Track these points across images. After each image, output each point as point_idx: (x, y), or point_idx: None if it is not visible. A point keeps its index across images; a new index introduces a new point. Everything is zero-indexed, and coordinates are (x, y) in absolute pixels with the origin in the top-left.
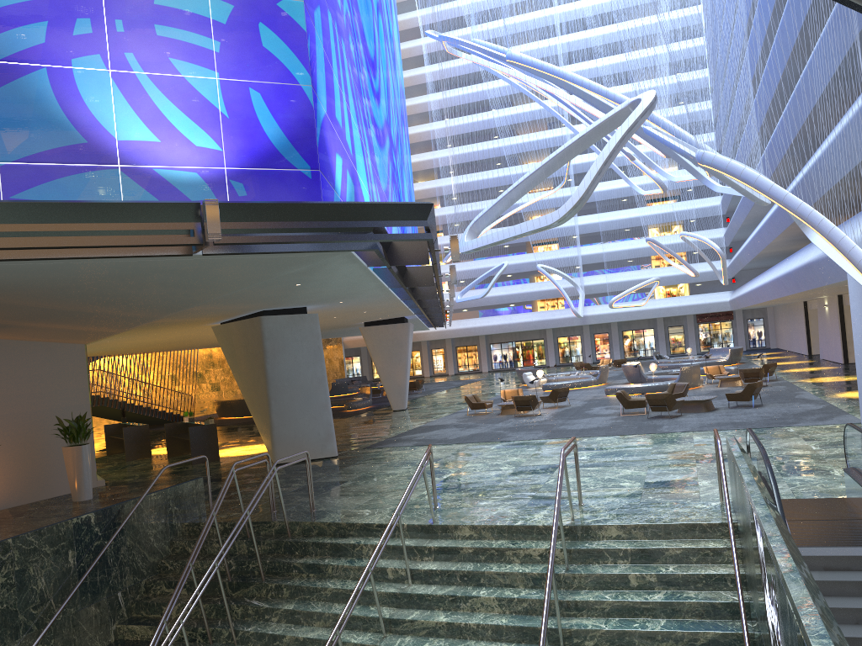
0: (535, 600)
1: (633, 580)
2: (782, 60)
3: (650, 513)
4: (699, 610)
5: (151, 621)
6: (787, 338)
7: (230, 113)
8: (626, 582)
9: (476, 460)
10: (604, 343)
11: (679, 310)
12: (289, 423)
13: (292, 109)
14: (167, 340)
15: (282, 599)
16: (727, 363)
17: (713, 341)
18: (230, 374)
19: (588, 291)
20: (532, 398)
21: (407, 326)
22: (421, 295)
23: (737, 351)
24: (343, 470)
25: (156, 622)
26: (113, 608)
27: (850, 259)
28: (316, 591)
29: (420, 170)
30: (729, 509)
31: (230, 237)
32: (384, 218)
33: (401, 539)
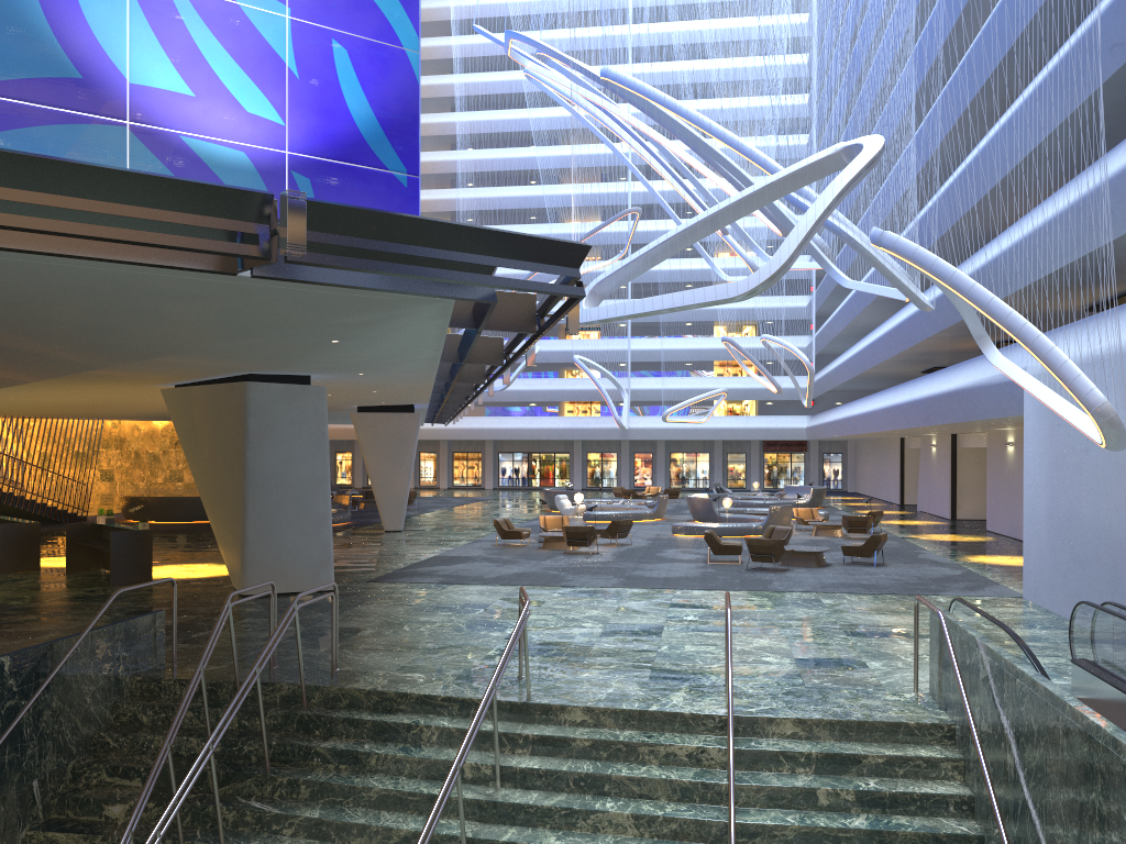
0: (690, 820)
1: (823, 798)
2: (939, 134)
3: (830, 704)
4: (916, 843)
5: (85, 826)
6: (872, 481)
7: (301, 72)
8: (813, 799)
9: (542, 611)
10: (646, 466)
11: (745, 433)
12: (271, 538)
13: (389, 82)
14: (78, 402)
15: (297, 801)
16: (808, 506)
17: (780, 477)
18: (131, 460)
19: (634, 397)
20: (590, 530)
21: (416, 418)
22: (463, 377)
23: (821, 491)
24: (352, 612)
25: (92, 828)
26: (24, 805)
27: (1073, 390)
28: (353, 792)
29: (429, 211)
30: (969, 708)
31: (310, 254)
32: (524, 257)
33: (494, 723)
